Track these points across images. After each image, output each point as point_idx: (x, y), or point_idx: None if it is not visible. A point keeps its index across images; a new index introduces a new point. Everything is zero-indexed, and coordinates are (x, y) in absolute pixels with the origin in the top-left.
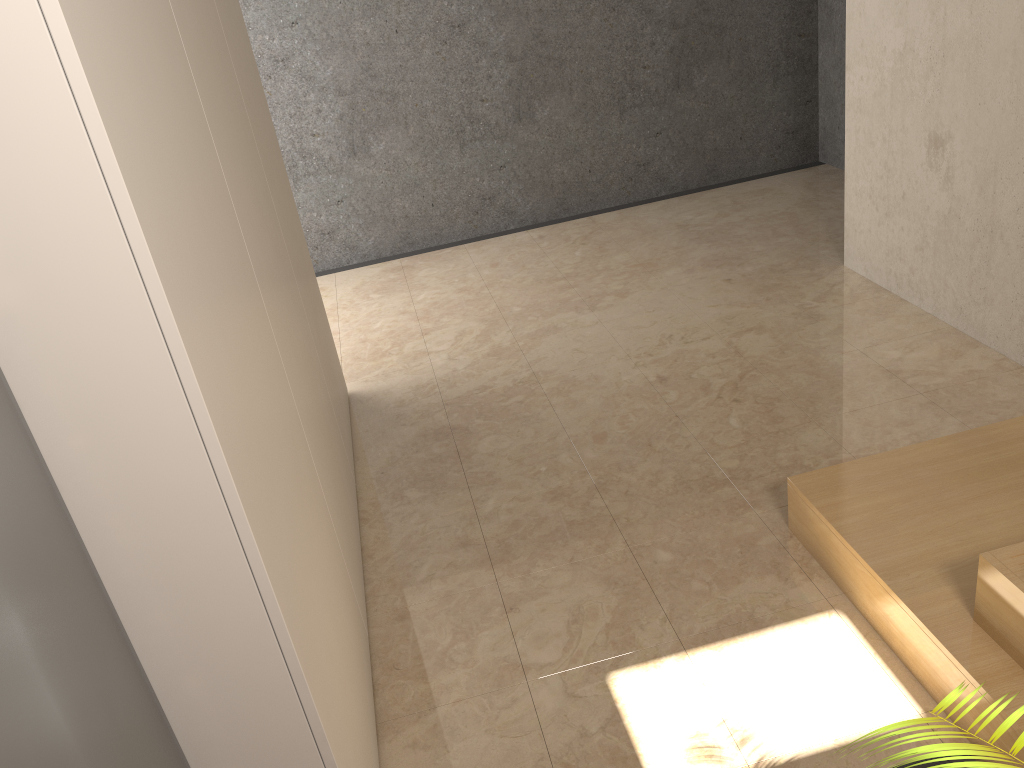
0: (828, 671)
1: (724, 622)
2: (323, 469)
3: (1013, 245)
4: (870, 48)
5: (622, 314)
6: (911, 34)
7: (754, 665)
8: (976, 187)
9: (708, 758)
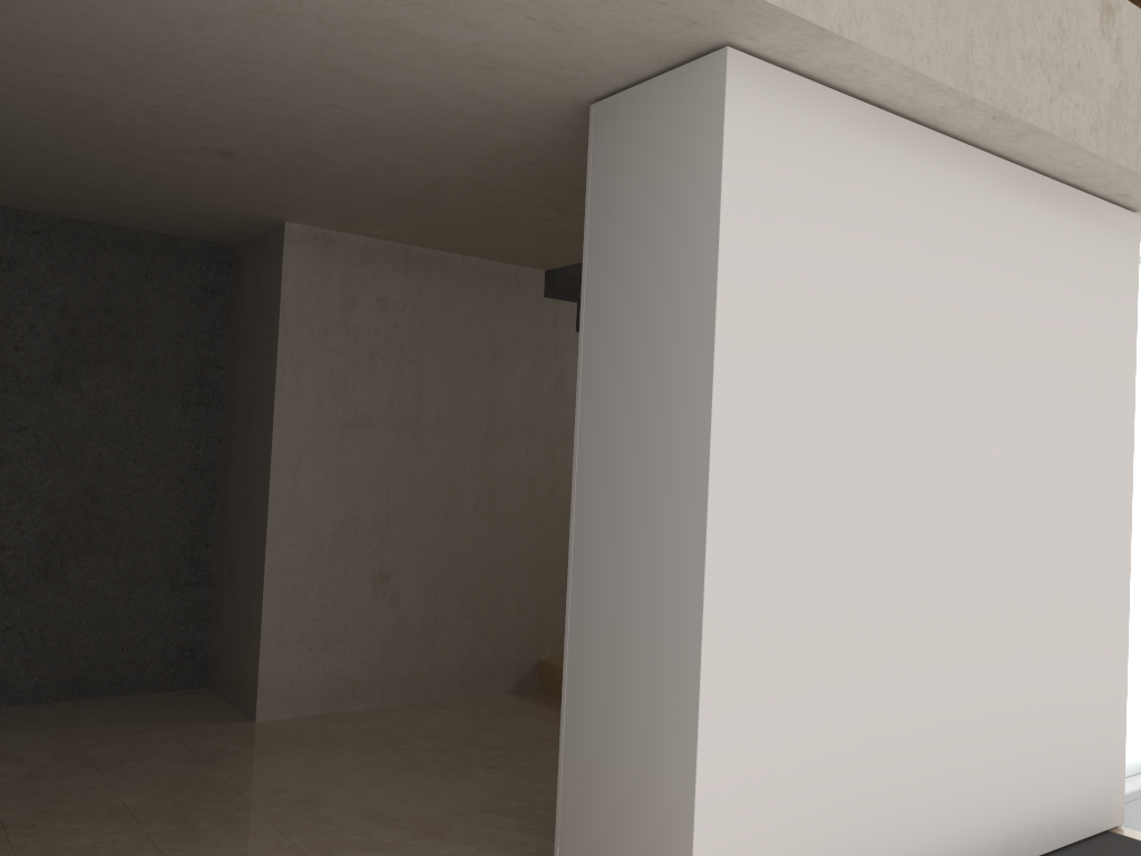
0: None
1: None
2: None
3: (452, 623)
4: (303, 520)
5: (338, 787)
6: (354, 507)
7: None
8: (420, 597)
9: None
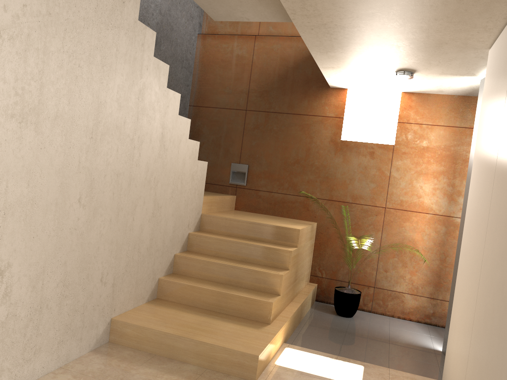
0: (296, 359)
1: (310, 377)
2: (472, 363)
3: (54, 306)
4: None
5: None
6: None
7: (313, 368)
8: (30, 287)
9: (344, 364)
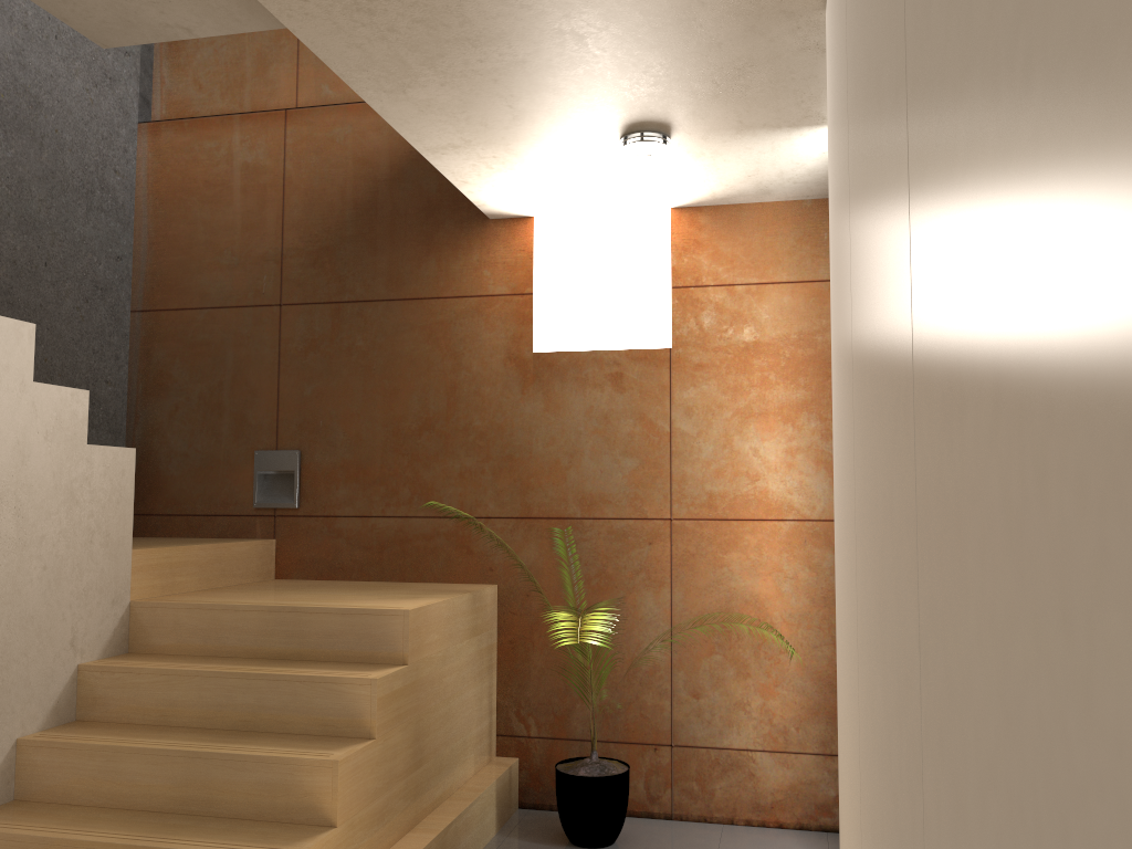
0: None
1: None
2: None
3: None
4: None
5: None
6: None
7: None
8: None
9: None
